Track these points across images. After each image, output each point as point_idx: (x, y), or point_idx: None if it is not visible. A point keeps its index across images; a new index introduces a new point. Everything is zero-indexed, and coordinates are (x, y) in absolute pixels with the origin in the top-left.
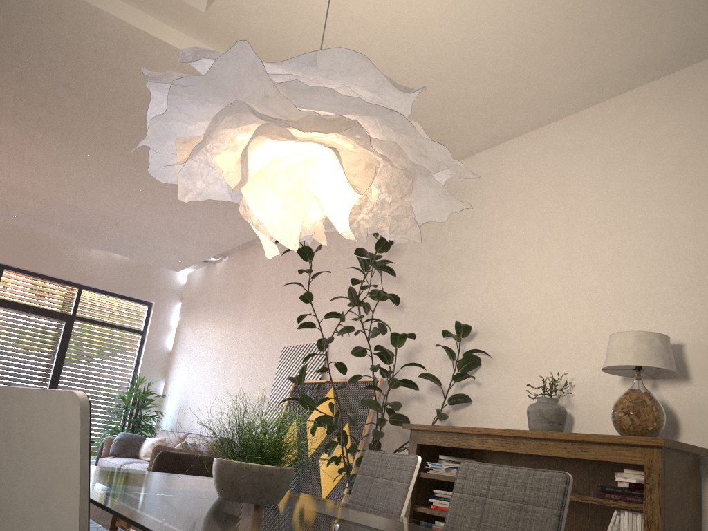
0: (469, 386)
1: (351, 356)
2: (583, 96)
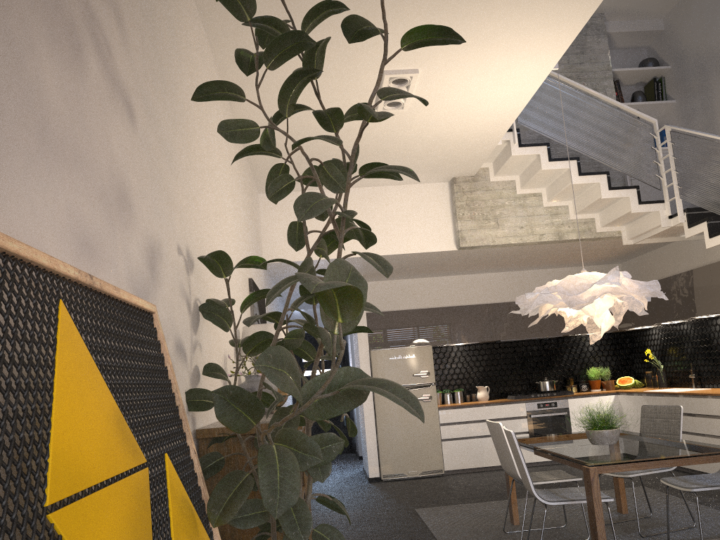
0: (197, 350)
1: (44, 165)
2: (233, 49)
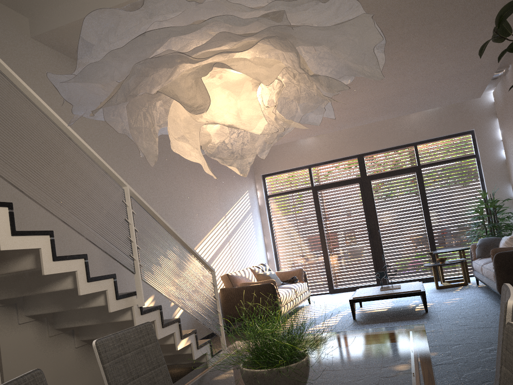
0: None
1: None
2: None
